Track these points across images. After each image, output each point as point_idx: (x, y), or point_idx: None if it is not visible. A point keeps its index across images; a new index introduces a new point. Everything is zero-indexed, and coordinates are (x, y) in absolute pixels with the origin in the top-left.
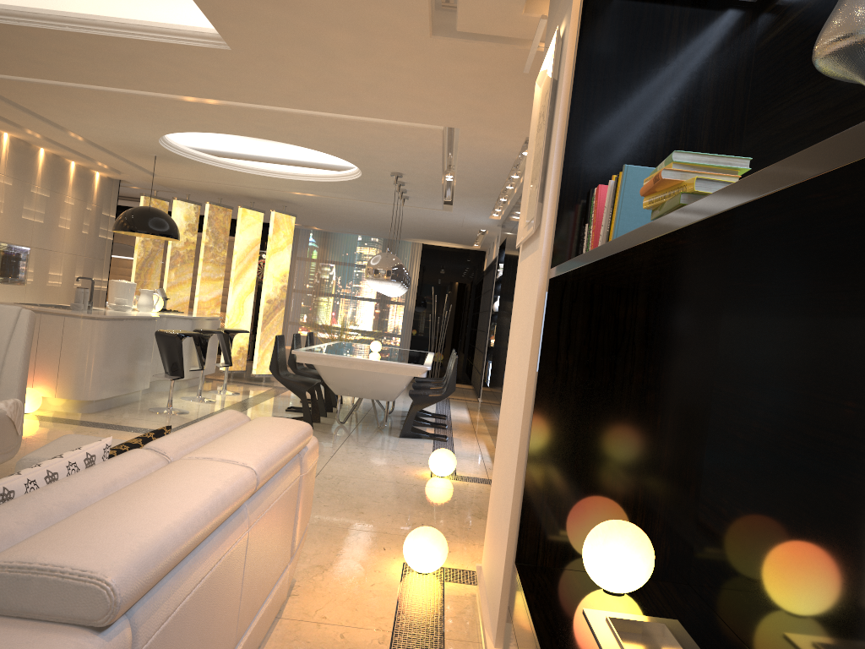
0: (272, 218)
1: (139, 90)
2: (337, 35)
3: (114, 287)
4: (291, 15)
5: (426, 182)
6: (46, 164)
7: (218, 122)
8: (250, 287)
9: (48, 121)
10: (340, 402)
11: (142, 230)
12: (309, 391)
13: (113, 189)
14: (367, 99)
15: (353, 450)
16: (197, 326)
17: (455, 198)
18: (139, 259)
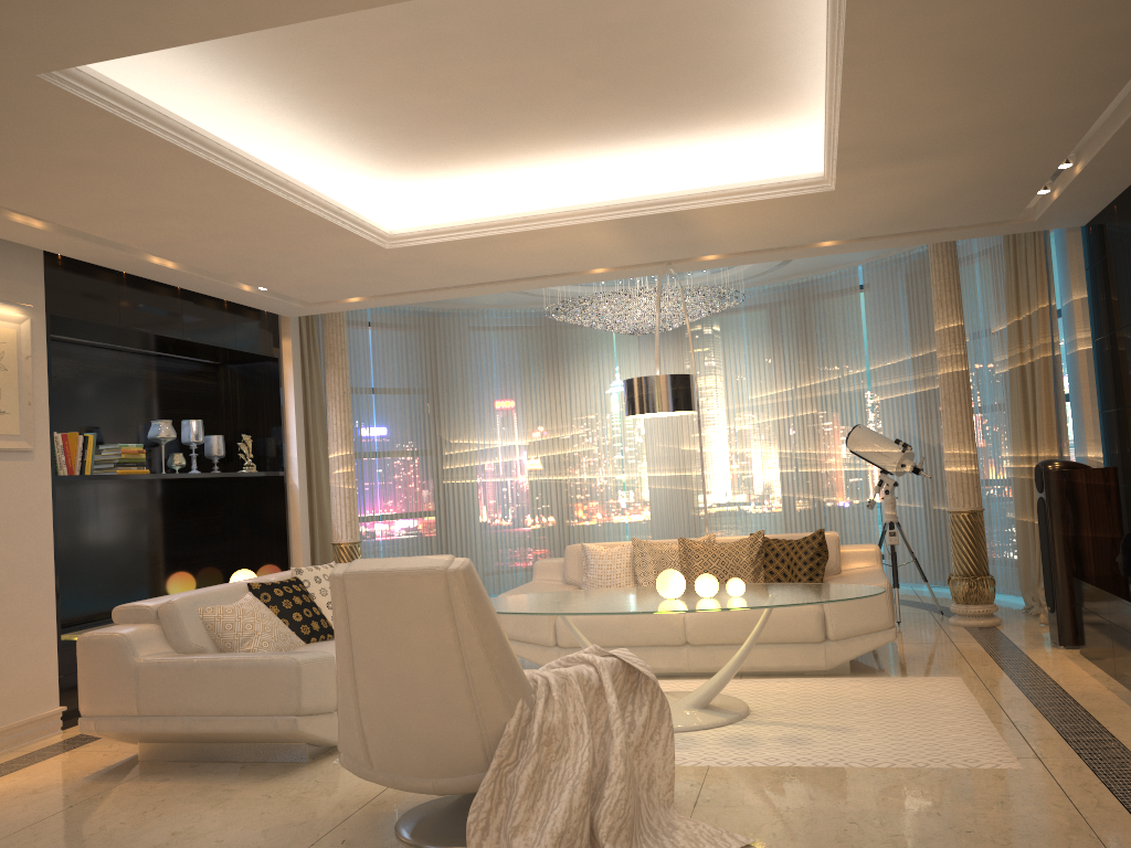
0: None
1: None
2: None
3: None
4: (57, 155)
5: None
6: None
7: None
8: None
9: None
10: None
11: None
12: None
13: None
14: None
15: None
16: None
17: None
18: None
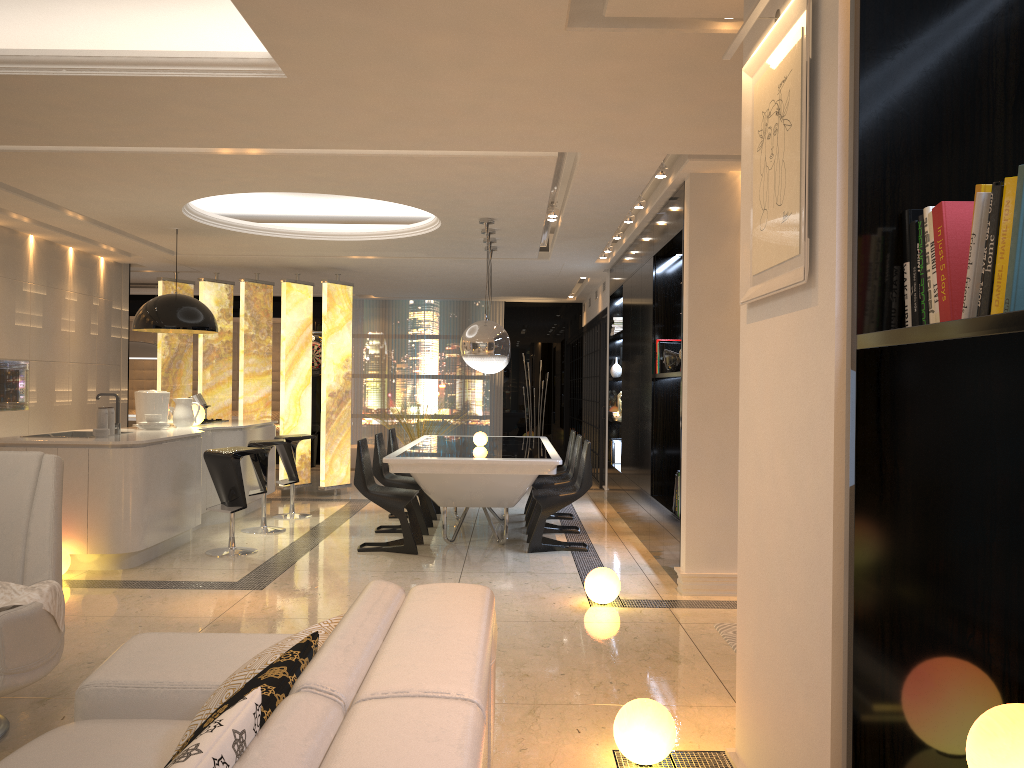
0: (324, 291)
1: (160, 147)
2: (435, 40)
3: (142, 400)
4: (374, 19)
5: (522, 227)
6: (39, 254)
7: (261, 177)
8: (306, 379)
9: (39, 199)
10: (438, 512)
11: (170, 324)
12: (405, 506)
13: (123, 276)
14: (463, 126)
15: (479, 580)
16: (249, 437)
17: (557, 242)
18: (165, 360)
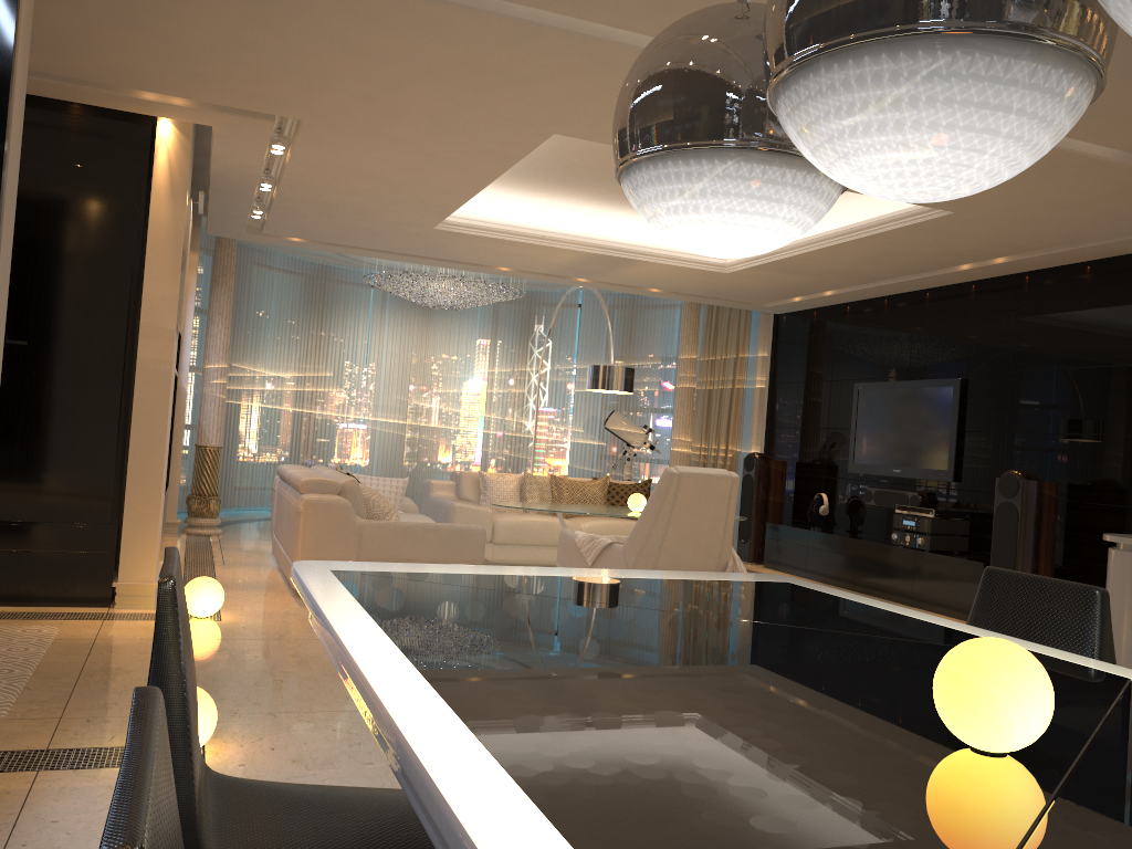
0: None
1: None
2: (402, 132)
3: None
4: (433, 148)
5: None
6: None
7: None
8: None
9: None
10: None
11: None
12: None
13: None
14: (446, 56)
15: None
16: None
17: None
18: None
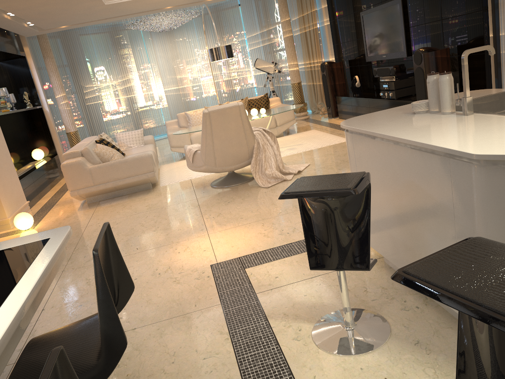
0: None
1: None
2: None
3: None
4: None
5: None
6: None
7: None
8: None
9: None
10: None
11: None
12: None
13: None
14: None
15: None
16: None
17: None
18: None
